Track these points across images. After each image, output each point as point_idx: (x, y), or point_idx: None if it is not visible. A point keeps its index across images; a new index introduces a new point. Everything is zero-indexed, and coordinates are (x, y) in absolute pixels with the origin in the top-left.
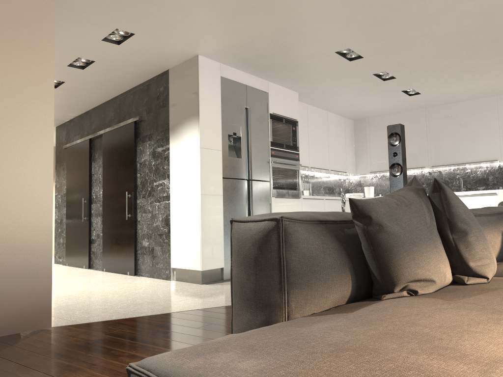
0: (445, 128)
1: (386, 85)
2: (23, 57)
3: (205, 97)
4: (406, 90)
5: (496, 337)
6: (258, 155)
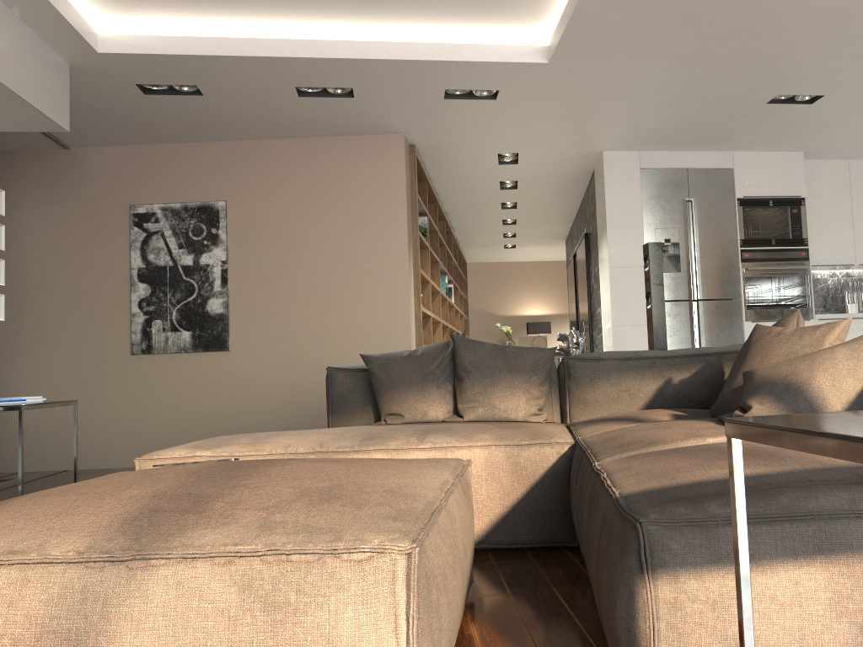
0: None
1: None
2: (382, 222)
3: (614, 202)
4: None
5: (297, 437)
6: (714, 264)
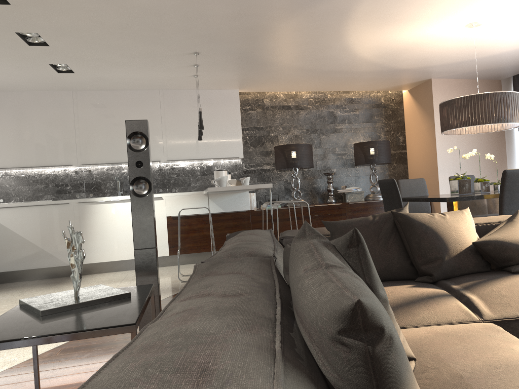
0: (99, 119)
1: (30, 52)
2: None
3: None
4: (57, 64)
5: None
6: None
